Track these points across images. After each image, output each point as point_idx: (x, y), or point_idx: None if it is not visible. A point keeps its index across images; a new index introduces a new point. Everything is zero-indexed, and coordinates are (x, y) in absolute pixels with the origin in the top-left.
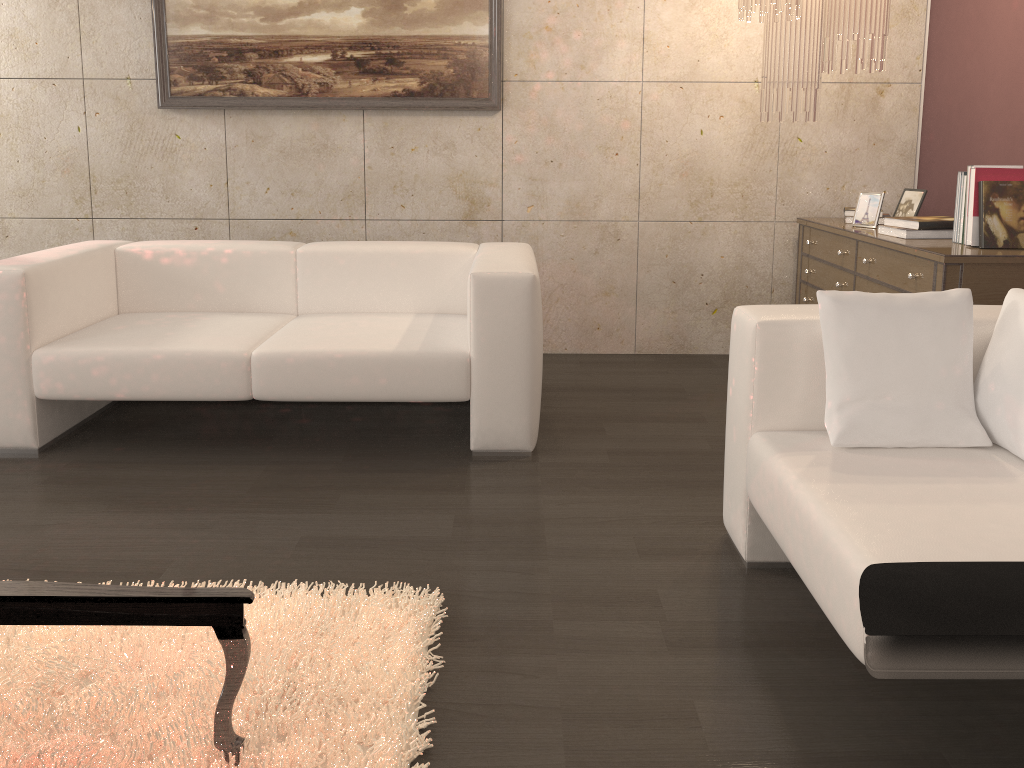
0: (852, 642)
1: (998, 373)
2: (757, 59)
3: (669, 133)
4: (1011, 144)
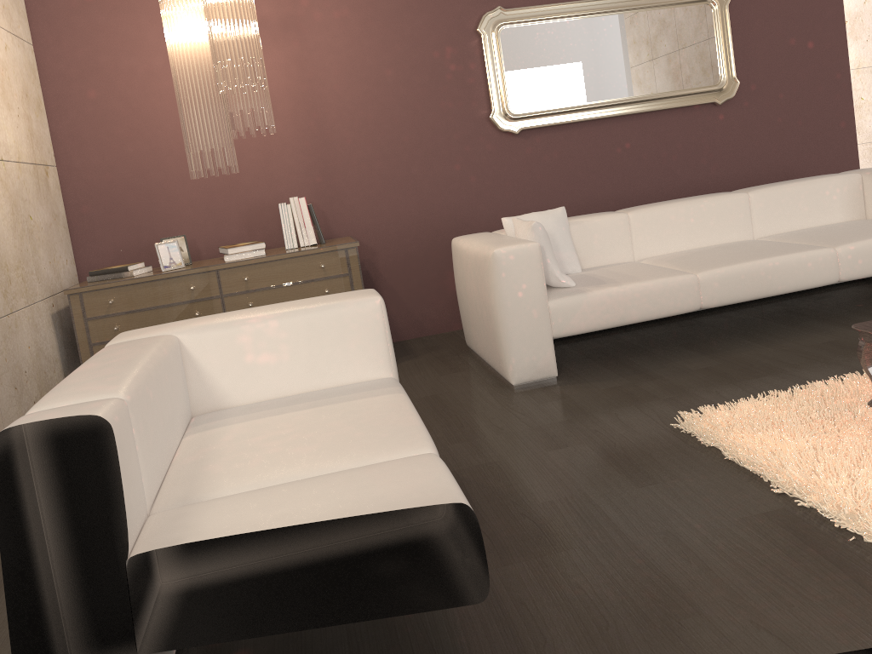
0: (696, 304)
1: None
2: None
3: None
4: (209, 196)
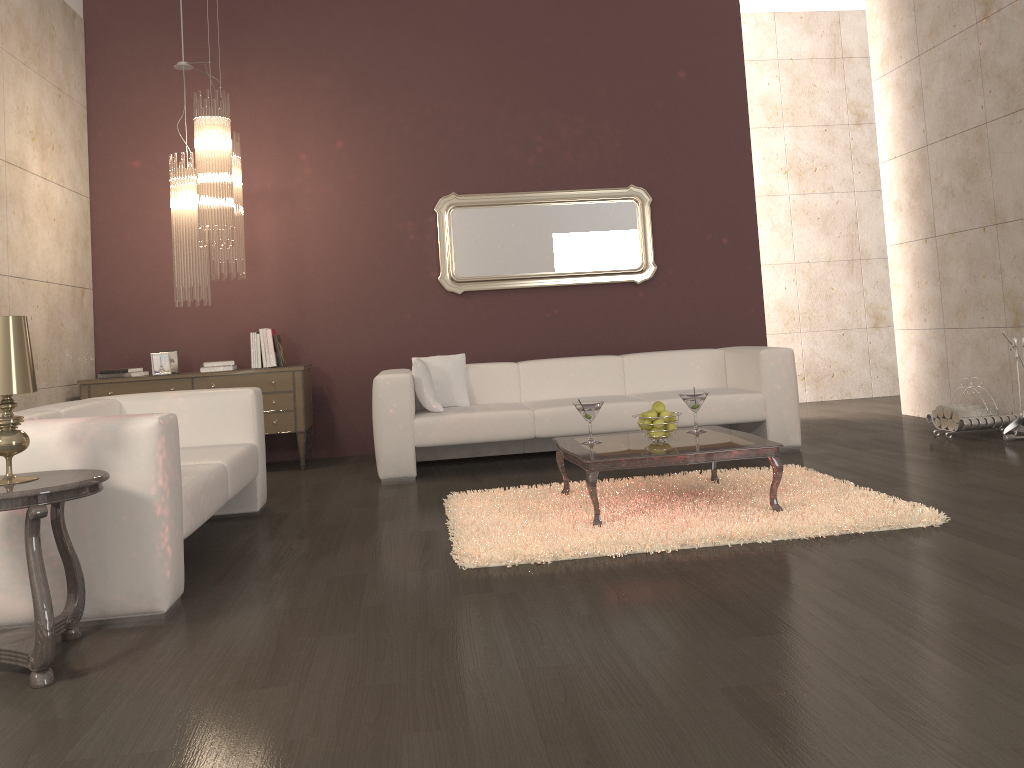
0: (531, 433)
1: (436, 382)
2: (47, 265)
3: None
4: (206, 322)
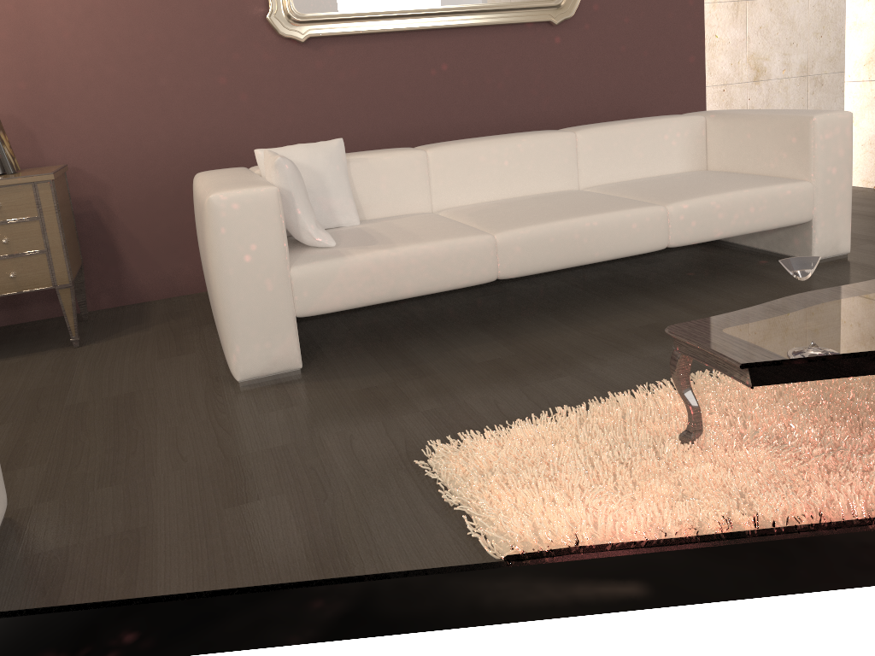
0: (492, 273)
1: None
2: None
3: None
4: None
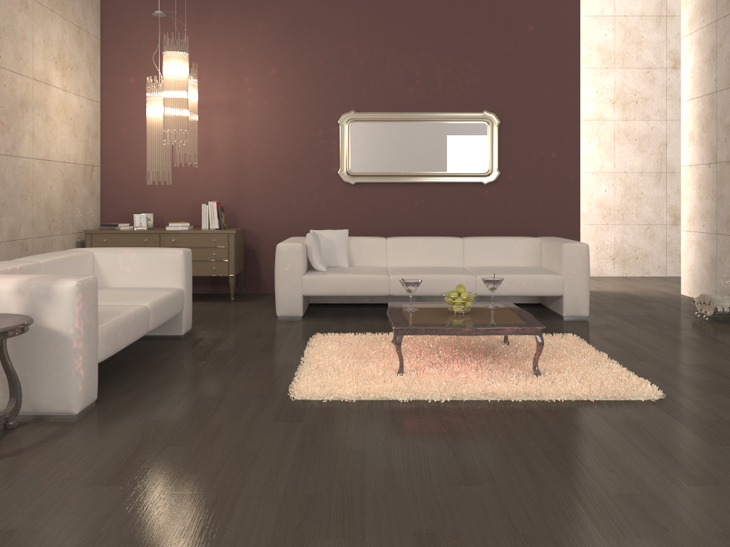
0: (386, 292)
1: (325, 248)
2: (64, 150)
3: (42, 187)
4: (175, 194)
